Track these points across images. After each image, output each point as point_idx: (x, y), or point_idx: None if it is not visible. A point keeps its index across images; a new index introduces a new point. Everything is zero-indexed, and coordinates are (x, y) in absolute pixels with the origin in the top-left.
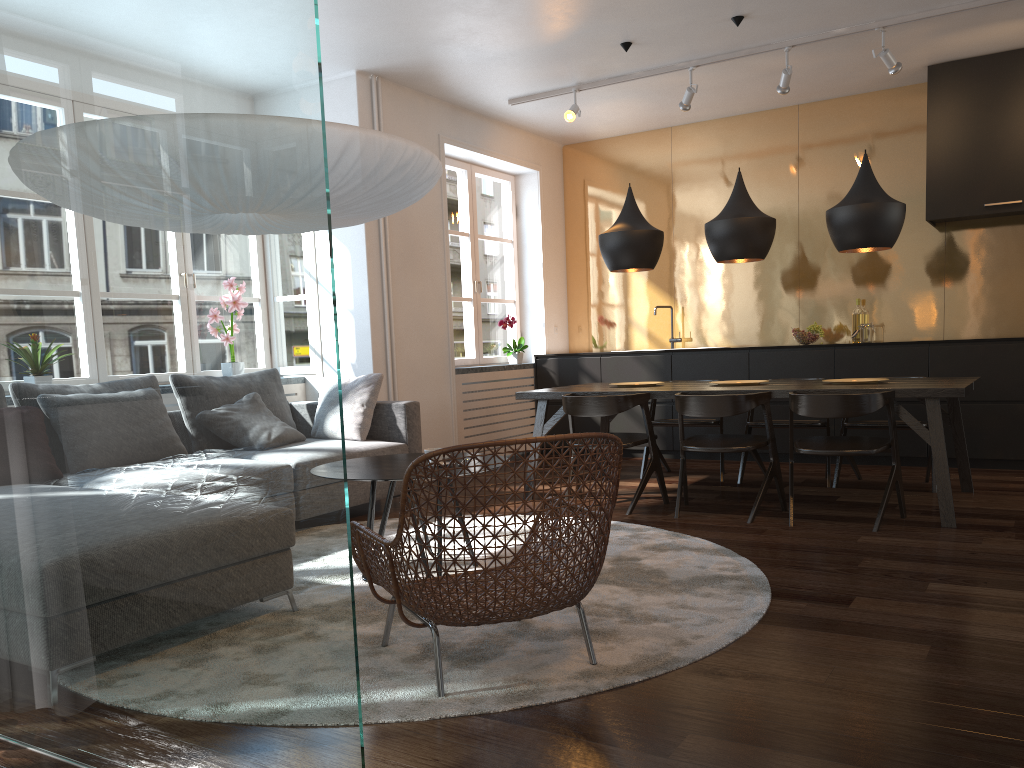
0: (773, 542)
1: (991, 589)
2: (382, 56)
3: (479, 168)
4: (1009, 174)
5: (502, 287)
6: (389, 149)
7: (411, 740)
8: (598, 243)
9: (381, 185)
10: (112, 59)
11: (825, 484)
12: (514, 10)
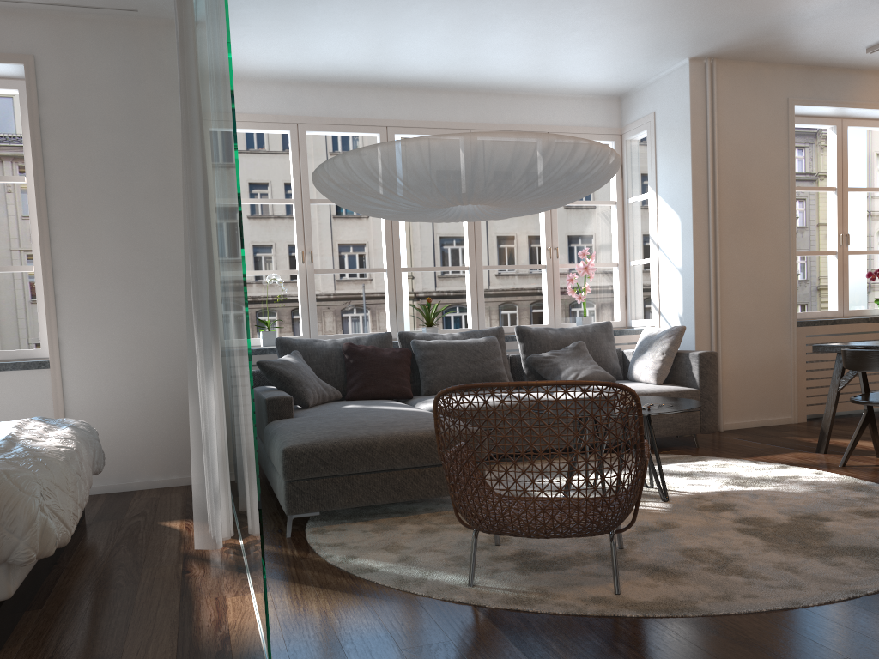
0: None
1: None
2: (703, 41)
3: (853, 121)
4: None
5: None
6: (518, 145)
7: (410, 608)
8: None
9: (530, 173)
10: (222, 133)
11: None
12: None
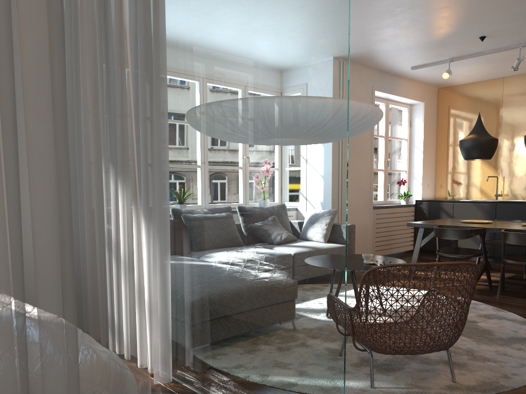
0: None
1: None
2: None
3: (391, 102)
4: None
5: (392, 156)
6: (359, 109)
7: None
8: (455, 140)
9: (353, 125)
10: (247, 83)
11: None
12: (420, 24)
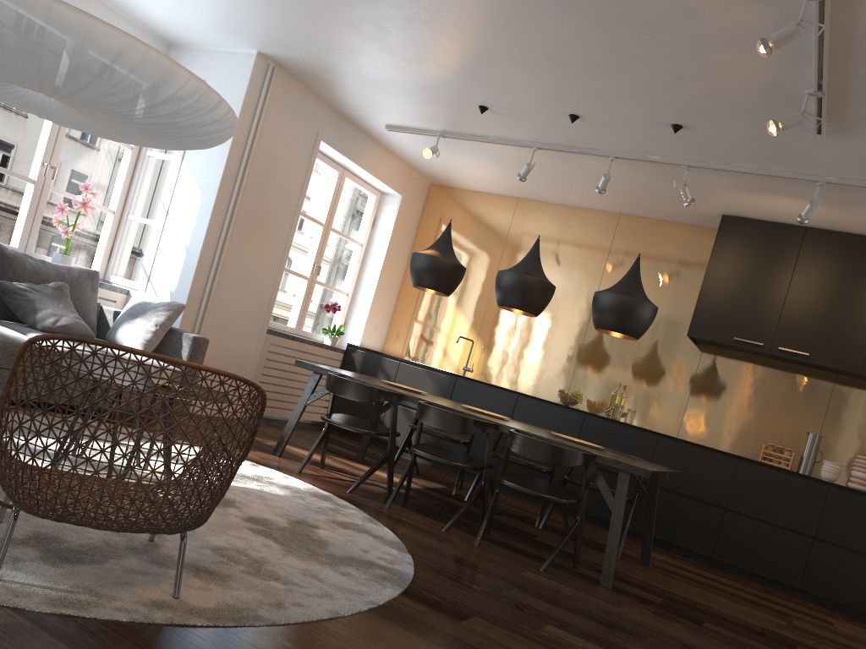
0: (448, 552)
1: (596, 646)
2: (280, 45)
3: (351, 175)
4: (759, 320)
5: None
6: (169, 73)
7: None
8: None
9: (161, 107)
10: None
11: (535, 523)
12: (391, 42)
